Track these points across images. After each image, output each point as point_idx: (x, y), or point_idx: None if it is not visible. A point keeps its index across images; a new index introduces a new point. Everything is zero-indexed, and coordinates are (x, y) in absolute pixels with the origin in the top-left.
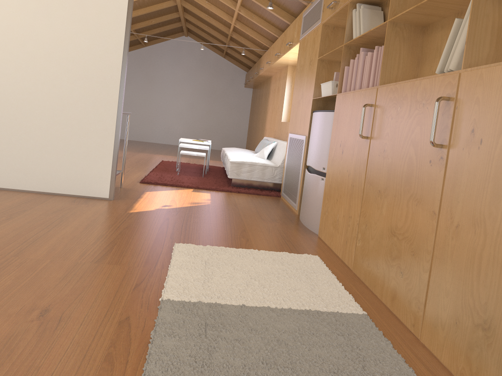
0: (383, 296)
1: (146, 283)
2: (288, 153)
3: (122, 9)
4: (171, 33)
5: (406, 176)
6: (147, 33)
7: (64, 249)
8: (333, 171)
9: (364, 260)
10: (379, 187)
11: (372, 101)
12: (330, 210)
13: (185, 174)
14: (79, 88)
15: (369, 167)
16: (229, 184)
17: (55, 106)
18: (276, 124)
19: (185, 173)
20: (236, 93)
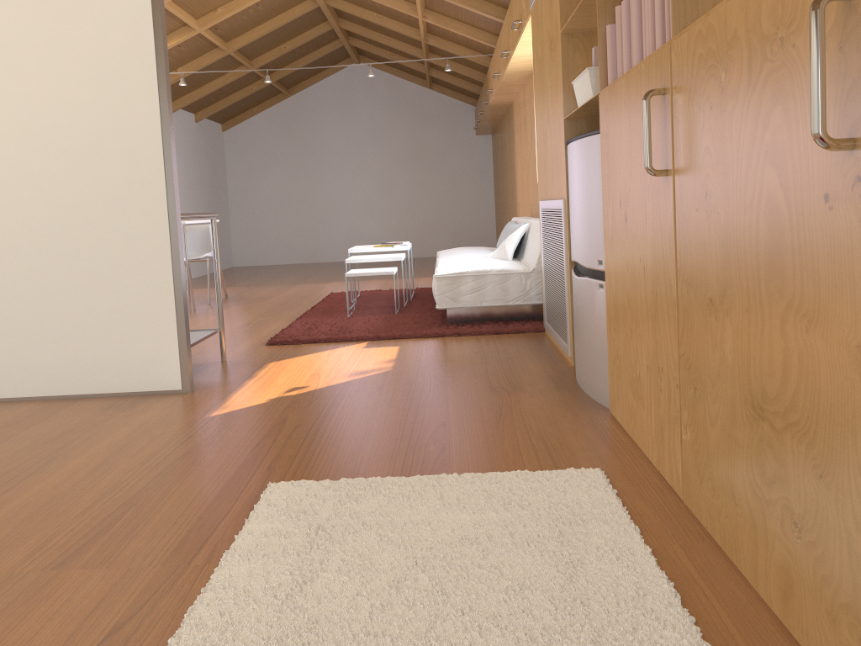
0: (759, 582)
1: (142, 619)
2: (543, 241)
3: (142, 10)
4: (329, 62)
5: (768, 253)
6: (285, 70)
7: (6, 537)
8: (615, 266)
9: (703, 477)
10: (708, 290)
11: (664, 81)
12: (623, 354)
13: (363, 313)
14: (89, 183)
15: (682, 244)
16: (443, 320)
17: (50, 227)
18: (530, 189)
19: (363, 311)
20: (463, 149)
